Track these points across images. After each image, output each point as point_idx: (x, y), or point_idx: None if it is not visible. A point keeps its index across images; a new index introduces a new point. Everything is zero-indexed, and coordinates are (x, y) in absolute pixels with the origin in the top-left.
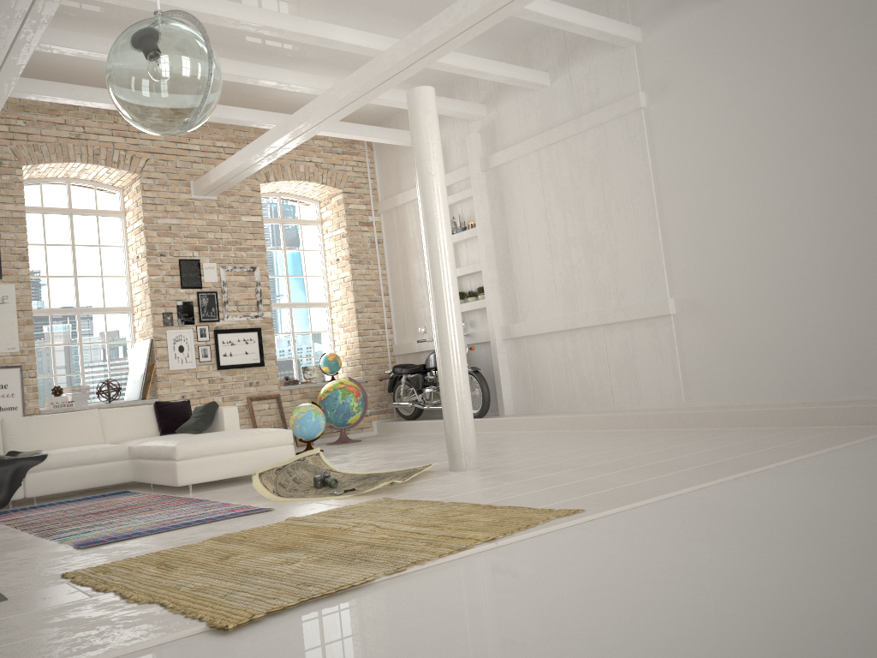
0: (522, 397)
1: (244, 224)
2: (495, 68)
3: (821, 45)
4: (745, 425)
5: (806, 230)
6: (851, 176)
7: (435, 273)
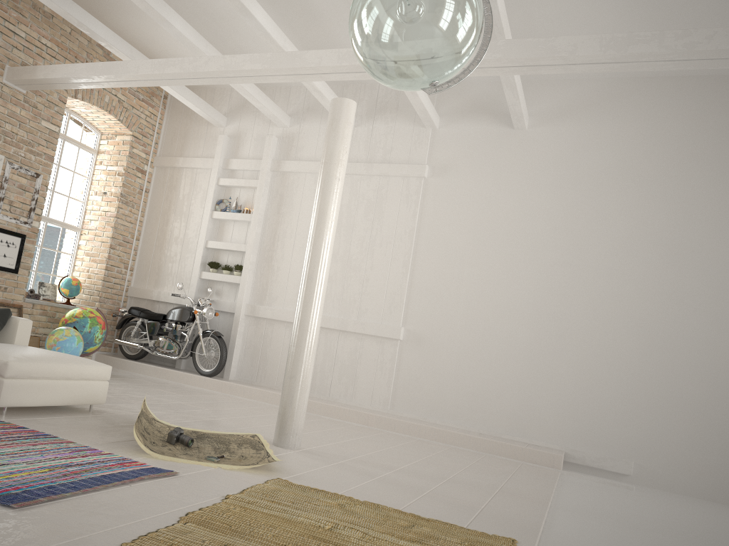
0: (247, 368)
1: (42, 128)
2: (332, 97)
3: (563, 189)
4: (447, 442)
5: (516, 311)
6: (557, 285)
7: (316, 266)
